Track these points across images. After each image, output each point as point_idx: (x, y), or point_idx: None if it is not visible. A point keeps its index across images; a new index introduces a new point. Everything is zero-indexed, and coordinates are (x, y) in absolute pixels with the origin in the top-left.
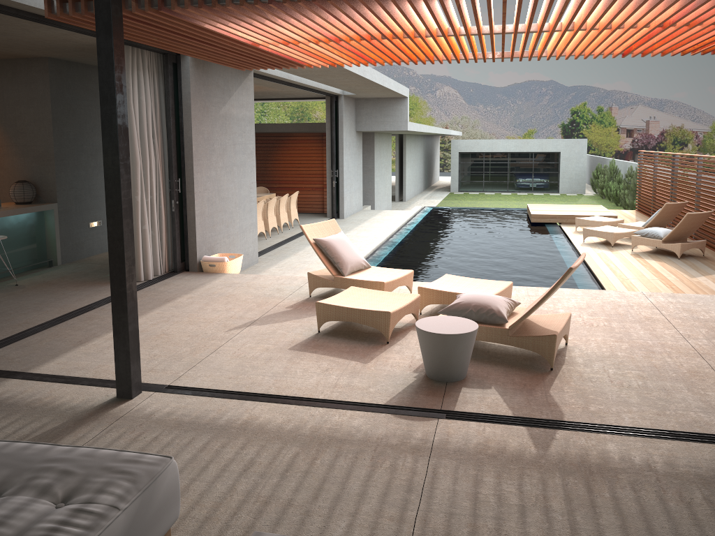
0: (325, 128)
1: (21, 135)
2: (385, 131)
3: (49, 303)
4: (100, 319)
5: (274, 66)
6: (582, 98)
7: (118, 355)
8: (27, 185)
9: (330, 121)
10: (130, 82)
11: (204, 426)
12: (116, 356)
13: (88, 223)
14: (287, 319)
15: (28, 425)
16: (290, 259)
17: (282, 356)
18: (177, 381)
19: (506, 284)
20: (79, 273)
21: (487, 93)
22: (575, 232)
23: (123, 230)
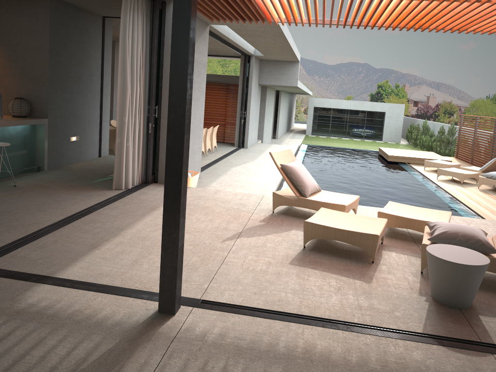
0: (235, 79)
1: (20, 59)
2: (277, 86)
3: (49, 204)
4: (102, 223)
5: (242, 20)
6: (386, 77)
7: (164, 271)
8: (24, 102)
9: (243, 74)
10: (127, 20)
11: (267, 354)
12: (162, 272)
13: (69, 137)
14: (267, 233)
15: (79, 344)
16: (224, 178)
17: (288, 271)
18: (206, 294)
19: (448, 213)
20: (66, 179)
21: (321, 68)
22: (425, 171)
23: (184, 146)
